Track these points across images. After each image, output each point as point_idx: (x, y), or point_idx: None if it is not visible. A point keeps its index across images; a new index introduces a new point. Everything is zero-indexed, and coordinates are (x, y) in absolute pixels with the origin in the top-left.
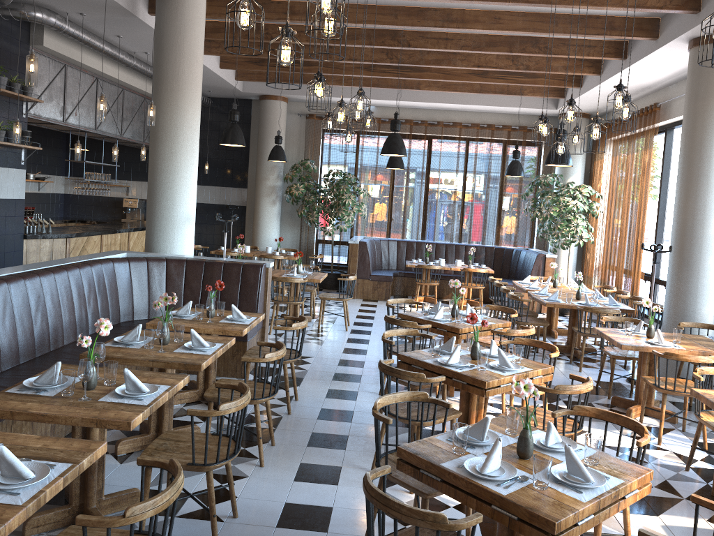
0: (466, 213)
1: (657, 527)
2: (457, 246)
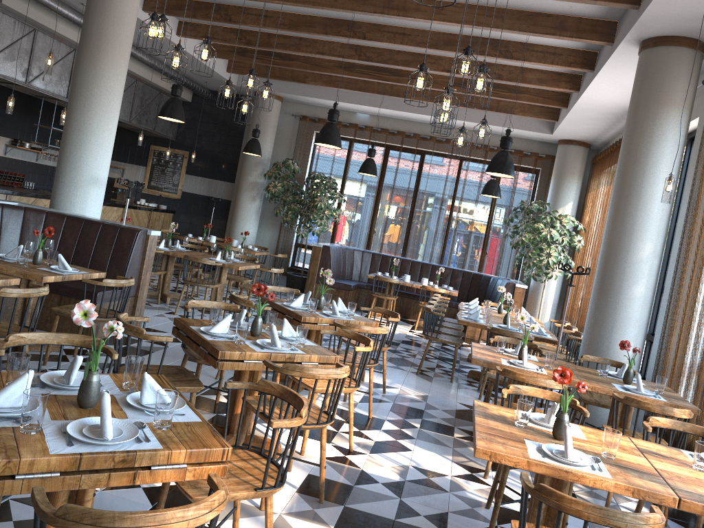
0: (449, 233)
1: None
2: (434, 267)
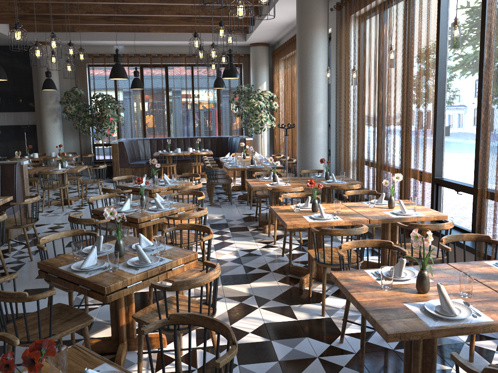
0: (196, 116)
1: (245, 290)
2: (191, 139)
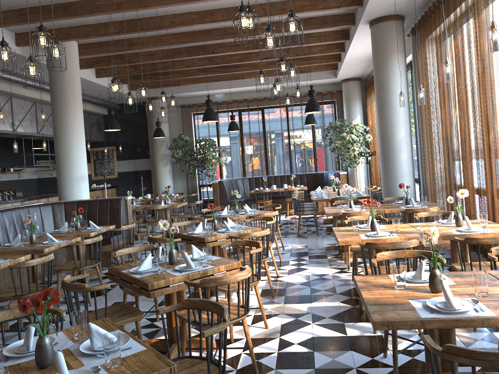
0: (291, 153)
1: (304, 308)
2: (288, 176)
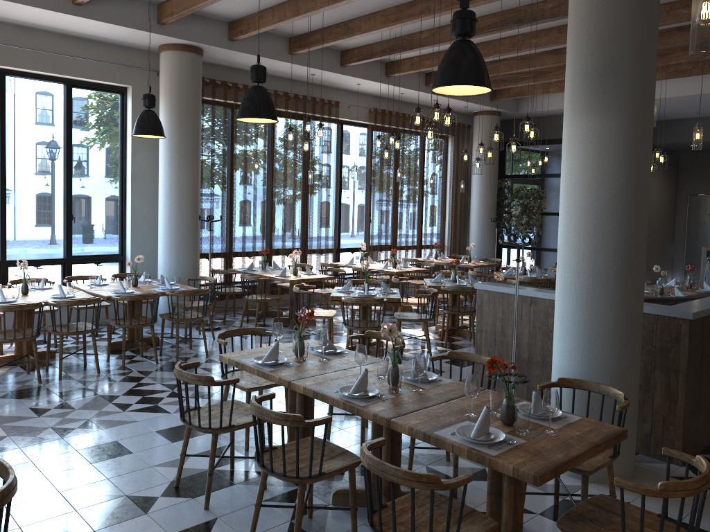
0: None
1: None
2: None
